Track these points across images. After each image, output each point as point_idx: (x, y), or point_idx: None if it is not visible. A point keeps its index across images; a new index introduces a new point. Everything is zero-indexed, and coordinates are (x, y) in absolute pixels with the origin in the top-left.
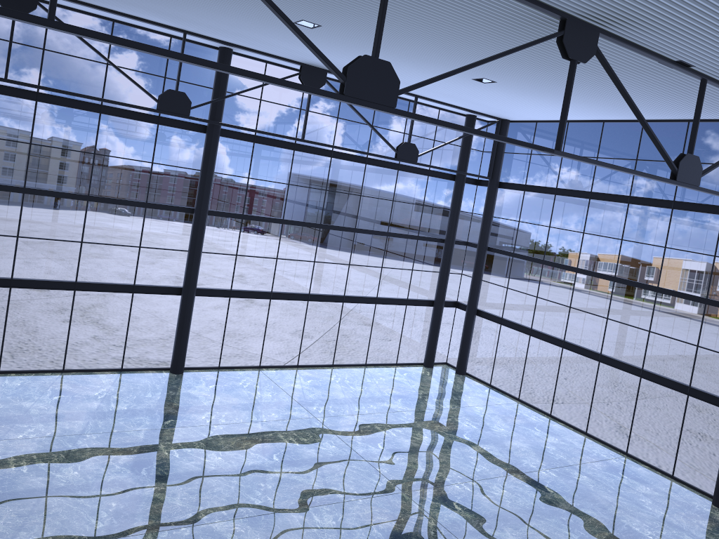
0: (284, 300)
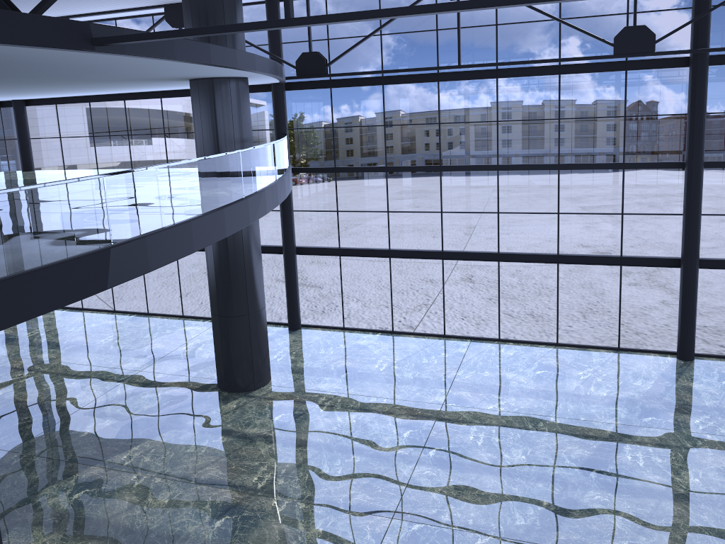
0: None
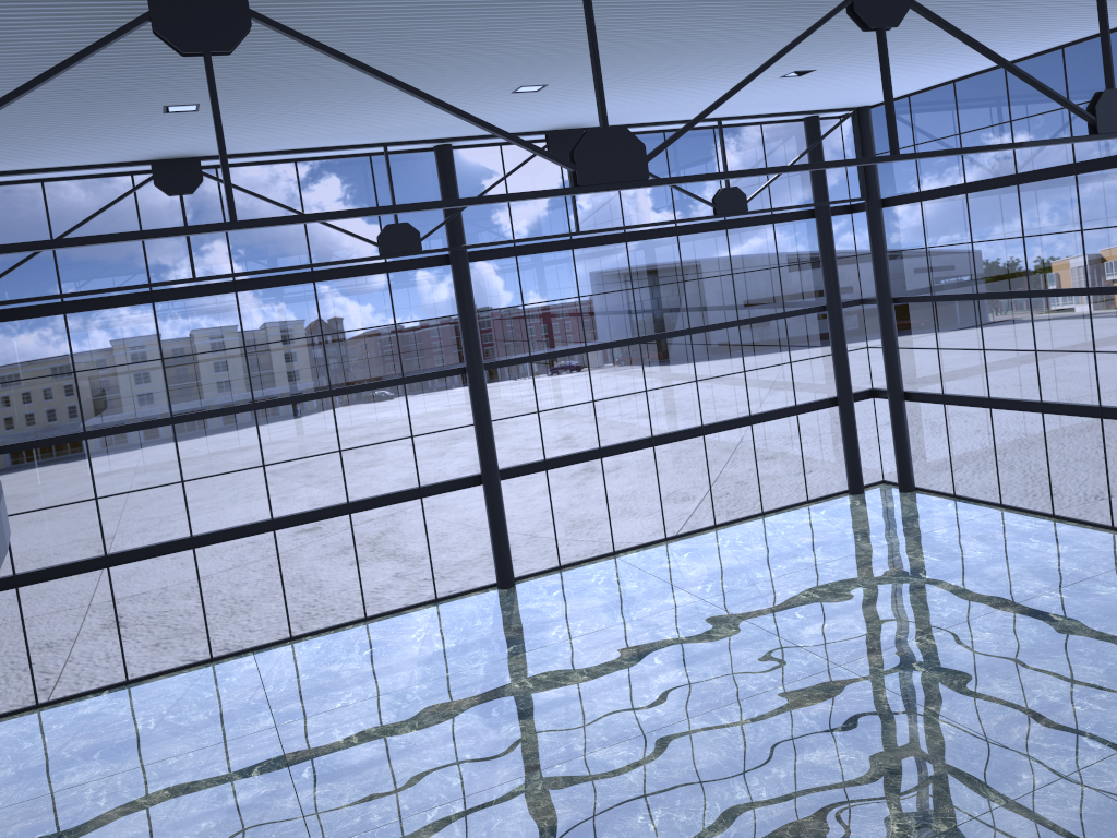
0: (644, 456)
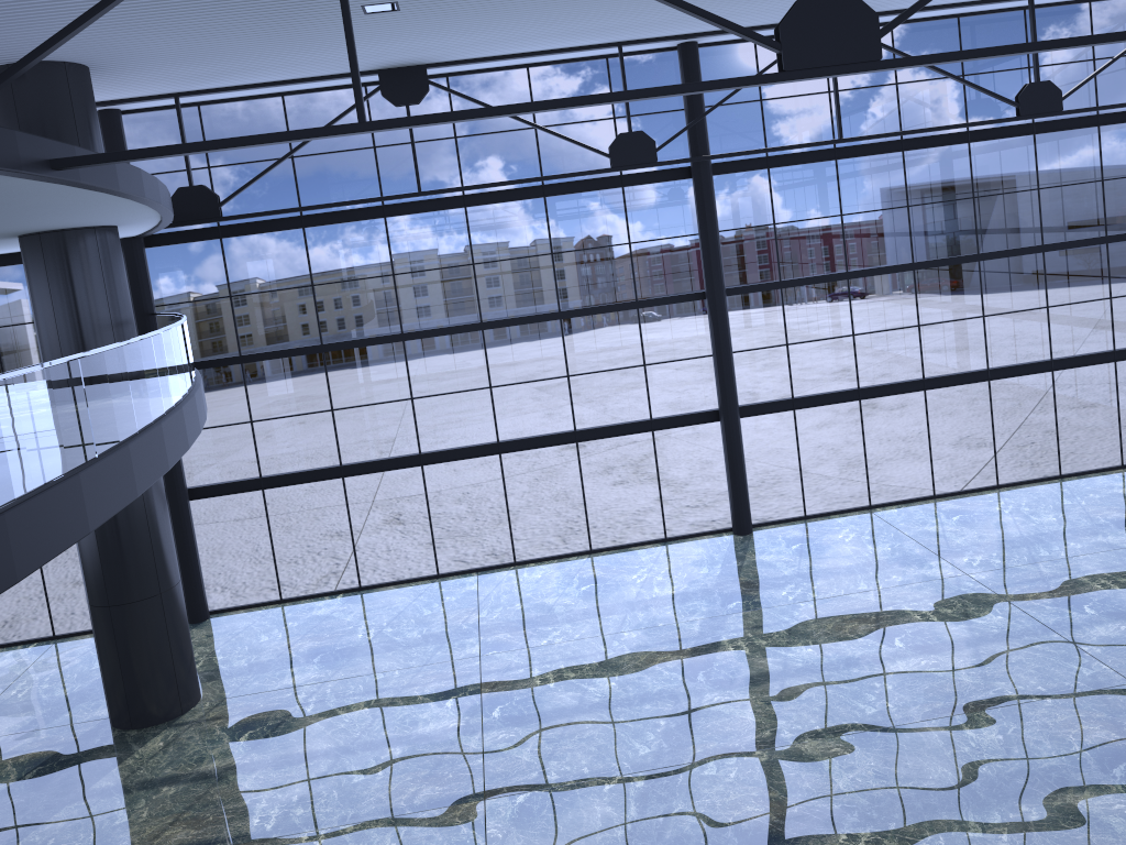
0: (942, 393)
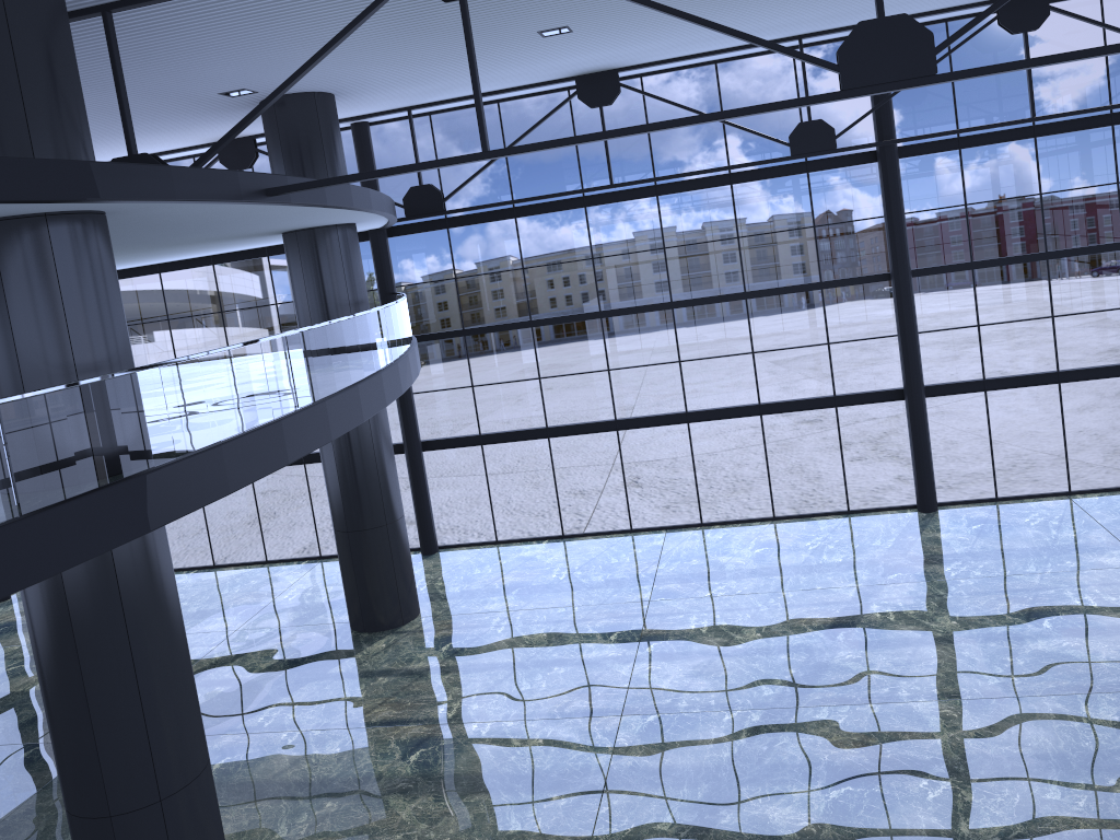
0: None
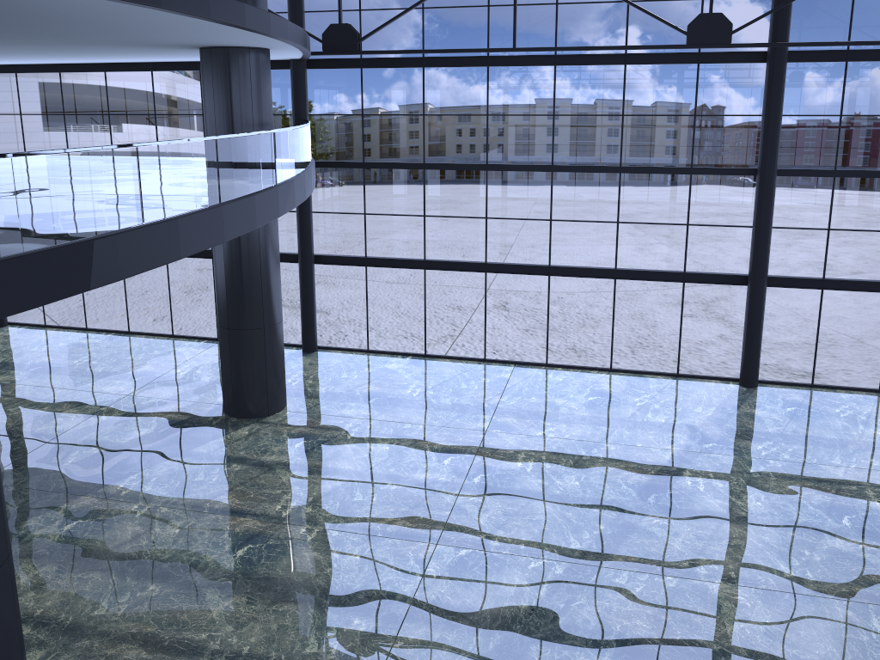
0: None
